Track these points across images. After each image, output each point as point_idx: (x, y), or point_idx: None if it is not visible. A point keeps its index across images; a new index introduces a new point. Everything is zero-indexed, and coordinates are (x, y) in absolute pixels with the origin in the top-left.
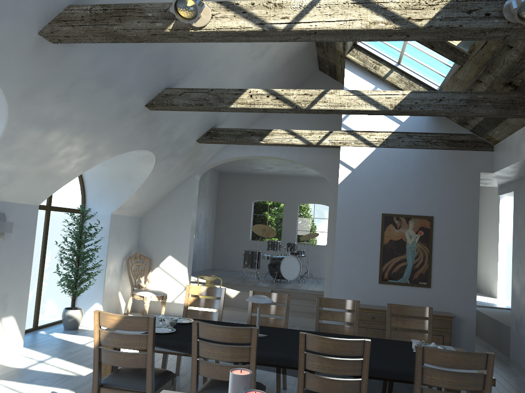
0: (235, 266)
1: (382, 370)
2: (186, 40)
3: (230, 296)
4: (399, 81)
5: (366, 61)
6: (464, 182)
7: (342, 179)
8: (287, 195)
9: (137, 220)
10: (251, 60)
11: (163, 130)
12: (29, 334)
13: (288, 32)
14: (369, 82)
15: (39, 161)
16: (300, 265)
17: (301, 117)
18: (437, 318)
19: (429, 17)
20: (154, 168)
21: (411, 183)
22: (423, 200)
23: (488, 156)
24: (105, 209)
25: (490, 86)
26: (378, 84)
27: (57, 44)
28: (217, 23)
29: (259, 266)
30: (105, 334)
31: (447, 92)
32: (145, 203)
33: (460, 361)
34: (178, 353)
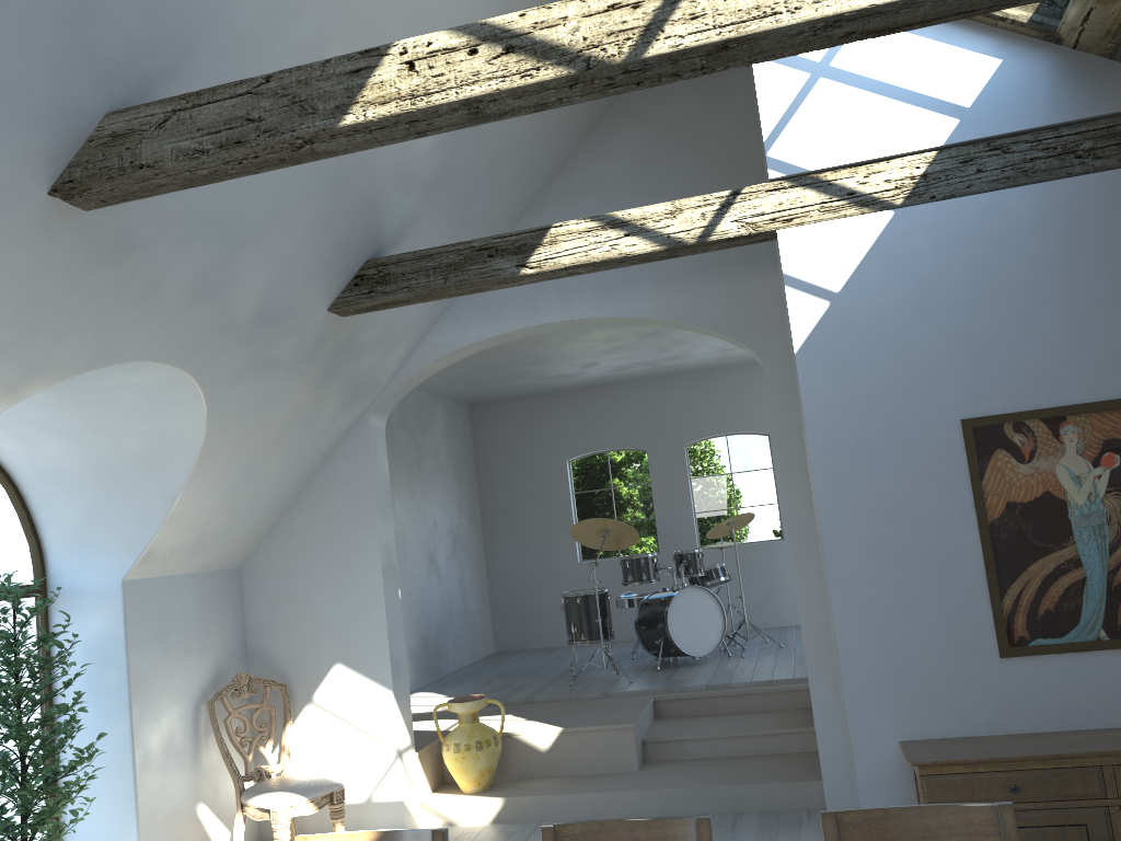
0: (554, 635)
1: None
2: None
3: (539, 746)
4: None
5: None
6: None
7: (805, 334)
8: (651, 427)
9: (227, 580)
10: None
11: (182, 285)
12: None
13: None
14: None
15: None
16: (722, 609)
17: (640, 189)
18: None
19: None
20: (212, 418)
21: (1042, 302)
22: (1095, 348)
23: None
24: (104, 568)
25: None
26: None
27: None
28: None
29: (611, 631)
30: None
31: None
32: (233, 527)
33: None
34: None
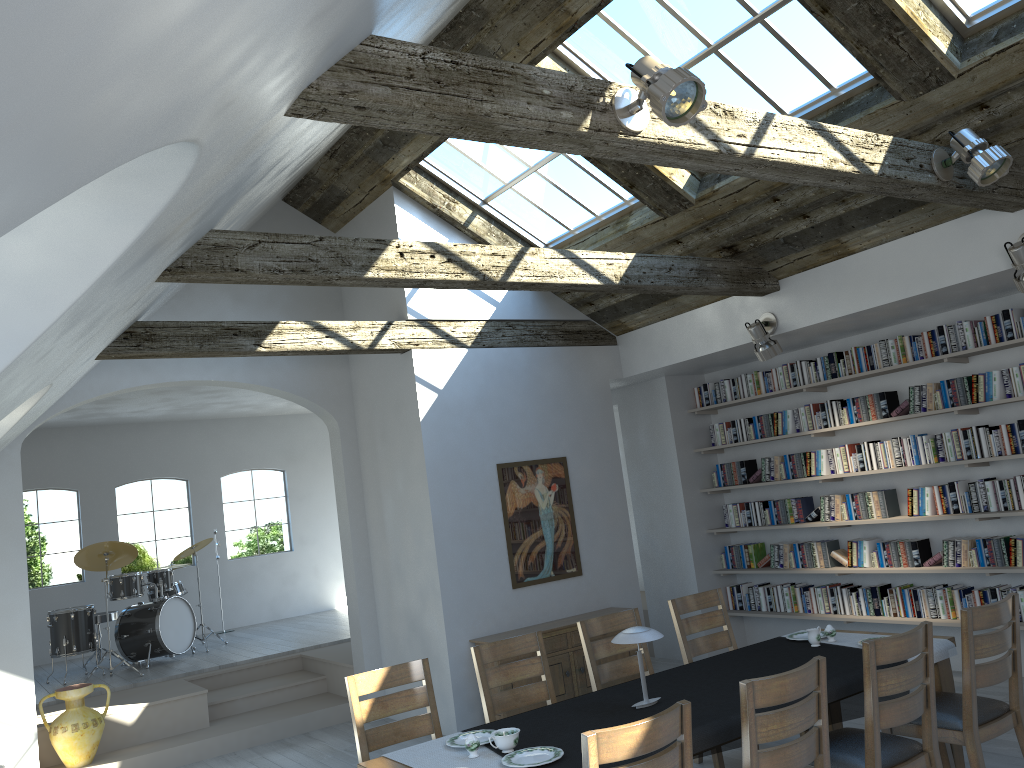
0: None
1: None
2: (581, 149)
3: (126, 722)
4: (487, 232)
5: (434, 193)
6: (594, 396)
7: (426, 410)
8: (85, 469)
9: None
10: (288, 175)
11: (110, 331)
12: None
13: (744, 160)
14: (438, 231)
15: None
16: (193, 614)
17: (262, 295)
18: None
19: (879, 162)
20: (8, 432)
21: (529, 406)
22: (549, 432)
23: (614, 353)
24: None
25: (692, 249)
26: (453, 236)
27: (282, 118)
28: (656, 128)
29: (96, 642)
30: None
31: (676, 258)
32: None
33: (1003, 612)
34: None
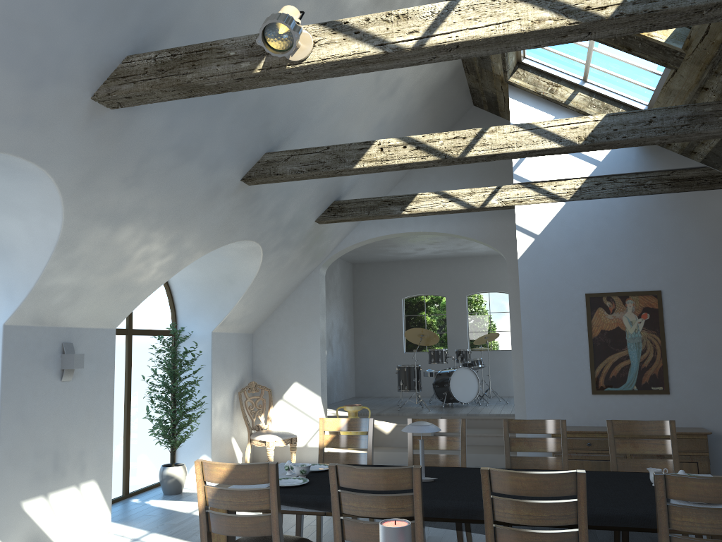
0: (387, 390)
1: (609, 515)
2: (283, 81)
3: (384, 432)
4: (587, 105)
5: (538, 83)
6: (701, 236)
7: (523, 251)
8: (449, 284)
9: (247, 338)
10: (377, 102)
11: (269, 211)
12: (119, 505)
13: (420, 51)
14: (545, 111)
15: (110, 269)
16: (478, 380)
17: (456, 173)
18: (685, 437)
19: (616, 2)
20: (262, 264)
21: (623, 247)
22: (644, 268)
23: None
24: (204, 326)
25: (721, 93)
26: (559, 113)
27: (117, 109)
28: (321, 52)
29: (420, 386)
30: (212, 492)
31: (659, 110)
32: (255, 313)
33: None
34: (314, 513)
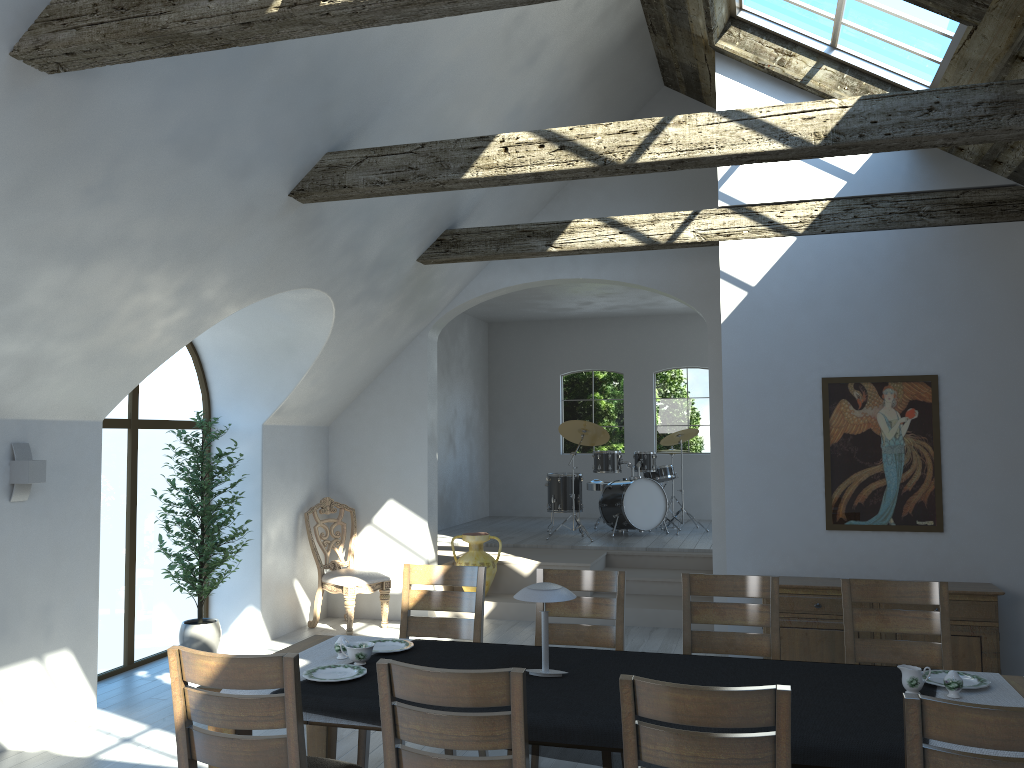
0: (536, 508)
1: (830, 750)
2: (320, 28)
3: (522, 573)
4: (836, 85)
5: (761, 50)
6: (1003, 293)
7: (729, 311)
8: (629, 355)
9: (320, 433)
10: (509, 75)
11: (339, 244)
12: (116, 680)
13: None
14: (771, 95)
15: (82, 332)
16: (665, 497)
17: (635, 190)
18: (964, 599)
19: None
20: (336, 325)
21: (883, 307)
22: (912, 341)
23: None
24: (250, 415)
25: None
26: (792, 98)
27: (60, 75)
28: None
29: (581, 505)
30: (195, 698)
31: (945, 90)
32: (331, 397)
33: (1019, 731)
34: (369, 726)
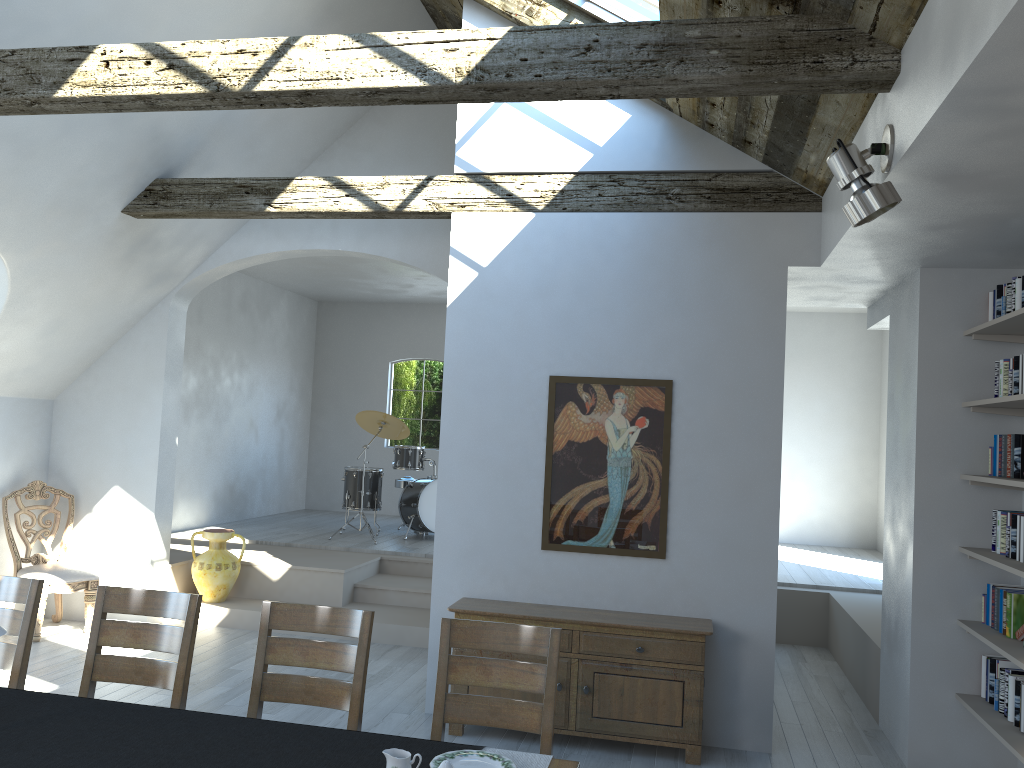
0: None
1: None
2: None
3: (271, 576)
4: None
5: None
6: (749, 292)
7: (457, 294)
8: None
9: (39, 407)
10: None
11: None
12: None
13: None
14: None
15: None
16: None
17: (406, 156)
18: (669, 637)
19: None
20: (16, 280)
21: (621, 300)
22: (649, 340)
23: (809, 226)
24: None
25: (743, 12)
26: None
27: None
28: None
29: (379, 503)
30: None
31: (607, 27)
32: (43, 366)
33: None
34: None
